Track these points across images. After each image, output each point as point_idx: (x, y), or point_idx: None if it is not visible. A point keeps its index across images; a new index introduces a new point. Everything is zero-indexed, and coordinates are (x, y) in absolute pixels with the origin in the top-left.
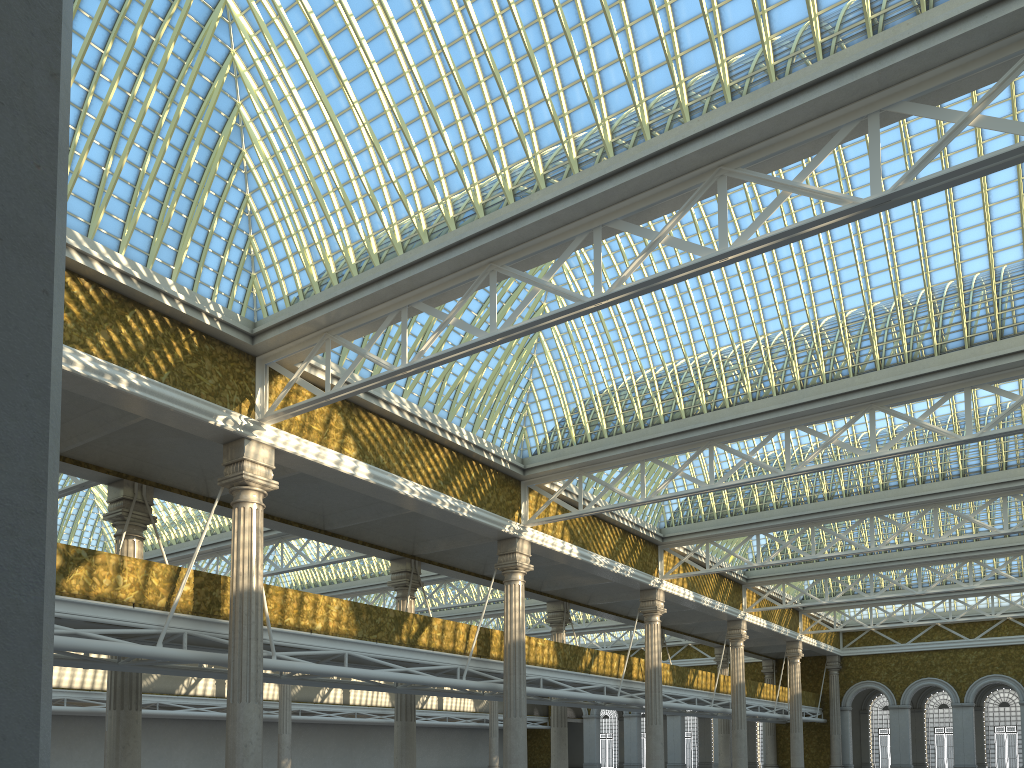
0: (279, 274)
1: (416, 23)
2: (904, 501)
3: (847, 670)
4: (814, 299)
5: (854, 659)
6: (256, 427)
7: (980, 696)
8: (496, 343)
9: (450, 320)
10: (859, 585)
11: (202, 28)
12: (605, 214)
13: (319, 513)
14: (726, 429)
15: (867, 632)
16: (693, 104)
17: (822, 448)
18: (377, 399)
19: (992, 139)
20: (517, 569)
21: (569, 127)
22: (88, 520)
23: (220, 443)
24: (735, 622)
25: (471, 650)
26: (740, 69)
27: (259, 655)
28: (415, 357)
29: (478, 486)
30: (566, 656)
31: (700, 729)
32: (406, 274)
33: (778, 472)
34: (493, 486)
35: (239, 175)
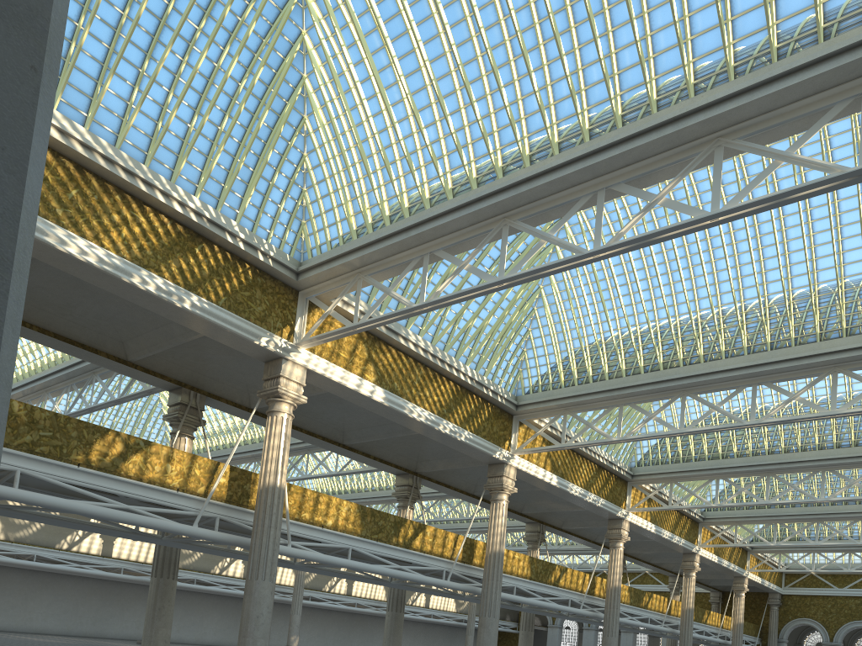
0: (324, 222)
1: (459, 9)
2: (855, 459)
3: (786, 607)
4: (790, 271)
5: (794, 598)
6: (293, 350)
7: None
8: (503, 287)
9: (465, 266)
10: (804, 533)
11: (280, 11)
12: (609, 178)
13: (340, 429)
14: (699, 381)
15: (808, 575)
16: (698, 82)
17: (785, 403)
18: (397, 335)
19: None
20: (503, 490)
21: (584, 101)
22: (155, 424)
23: (262, 361)
24: (690, 555)
25: (457, 556)
26: (745, 51)
27: (276, 541)
28: (432, 296)
29: (476, 416)
30: (538, 570)
31: None
32: (431, 225)
33: (743, 422)
34: (489, 417)
35: (299, 138)
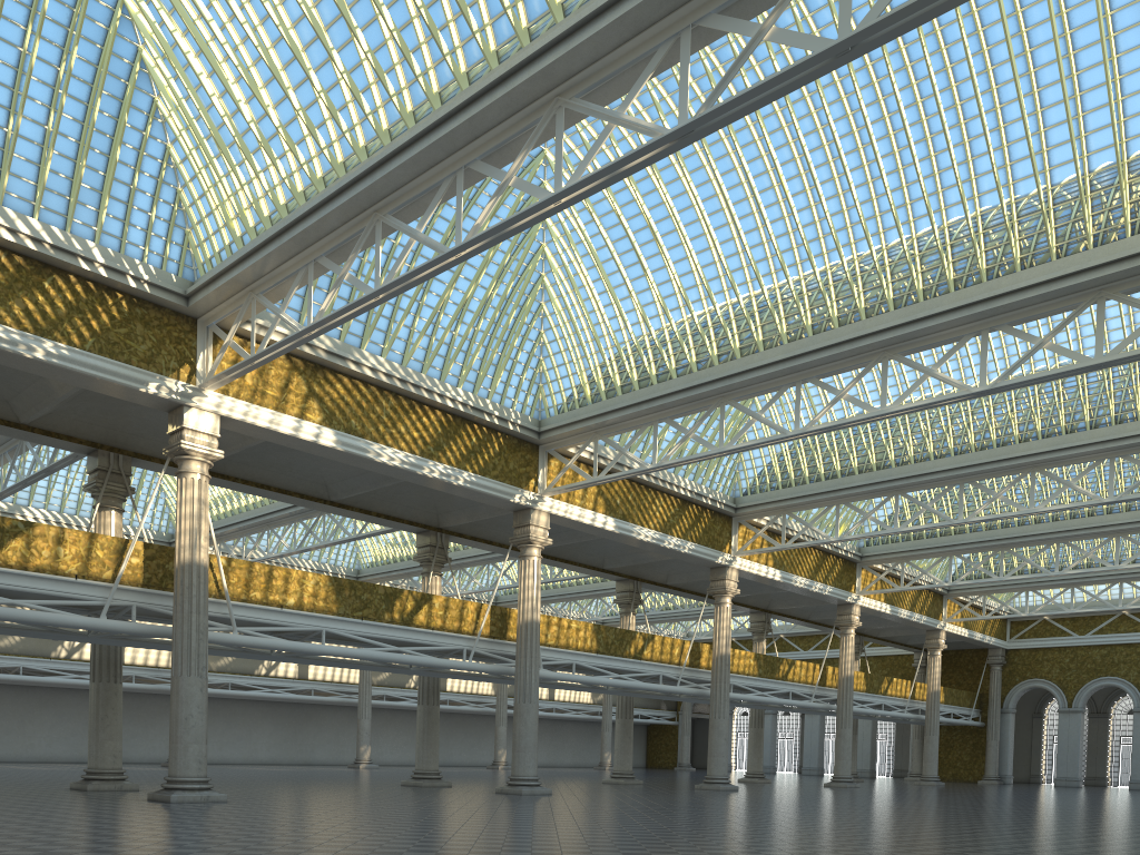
0: (208, 229)
1: None
2: (996, 464)
3: (1013, 666)
4: (821, 228)
5: (1022, 653)
6: (196, 394)
7: None
8: (381, 300)
9: (344, 276)
10: (1014, 565)
11: None
12: (465, 154)
13: (321, 483)
14: (733, 384)
15: (1040, 621)
16: (532, 26)
17: (832, 404)
18: (344, 359)
19: (992, 25)
20: (532, 543)
21: (427, 58)
22: (151, 491)
23: (165, 411)
24: (846, 606)
25: (479, 630)
26: None
27: (201, 629)
28: (316, 317)
29: (481, 452)
30: (609, 640)
31: None
32: (300, 227)
33: (786, 433)
34: (501, 452)
35: (156, 125)
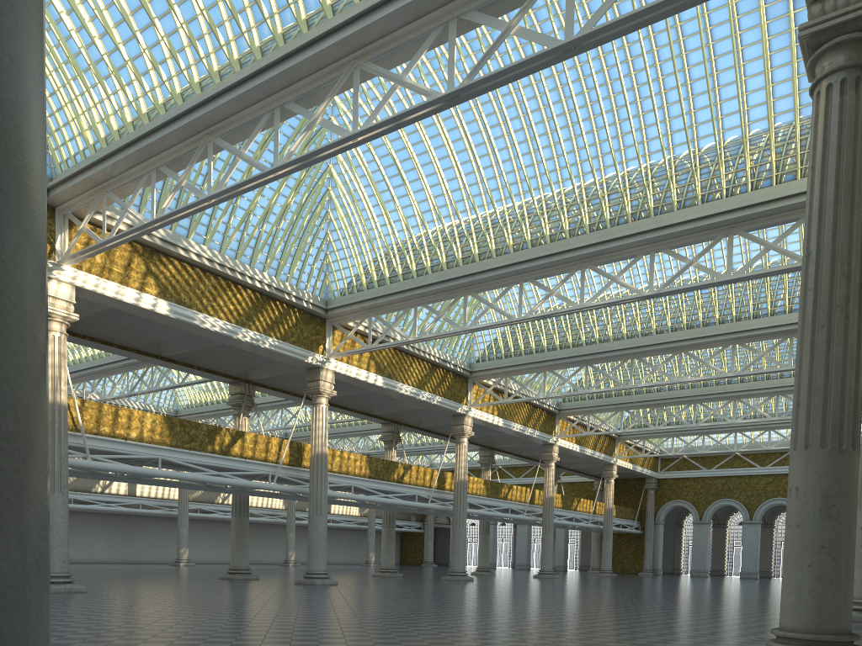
0: (65, 137)
1: None
2: (655, 346)
3: (662, 490)
4: (538, 169)
5: (668, 481)
6: (56, 268)
7: (772, 516)
8: (213, 204)
9: (182, 182)
10: (664, 418)
11: None
12: (281, 96)
13: (153, 342)
14: (474, 280)
15: (680, 459)
16: (334, 3)
17: (545, 299)
18: (175, 246)
19: (660, 32)
20: (321, 394)
21: (251, 19)
22: None
23: None
24: (548, 446)
25: (281, 460)
26: None
27: (63, 456)
28: (159, 213)
29: (282, 323)
30: (378, 468)
31: None
32: (146, 142)
33: (512, 318)
34: (297, 323)
35: None
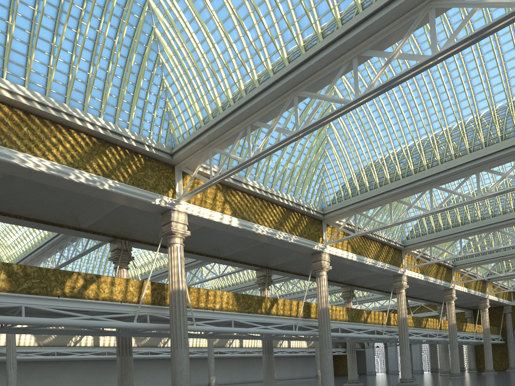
0: (183, 119)
1: None
2: None
3: None
4: (491, 91)
5: None
6: (176, 203)
7: None
8: (299, 137)
9: (273, 128)
10: None
11: None
12: (359, 48)
13: (216, 248)
14: (439, 177)
15: None
16: None
17: (500, 181)
18: (240, 182)
19: None
20: (322, 269)
21: None
22: (111, 264)
23: (159, 214)
24: (448, 290)
25: (300, 314)
26: None
27: (185, 324)
28: (255, 152)
29: (298, 225)
30: (353, 315)
31: (430, 350)
32: (247, 106)
33: (473, 198)
34: (307, 225)
35: (158, 68)
